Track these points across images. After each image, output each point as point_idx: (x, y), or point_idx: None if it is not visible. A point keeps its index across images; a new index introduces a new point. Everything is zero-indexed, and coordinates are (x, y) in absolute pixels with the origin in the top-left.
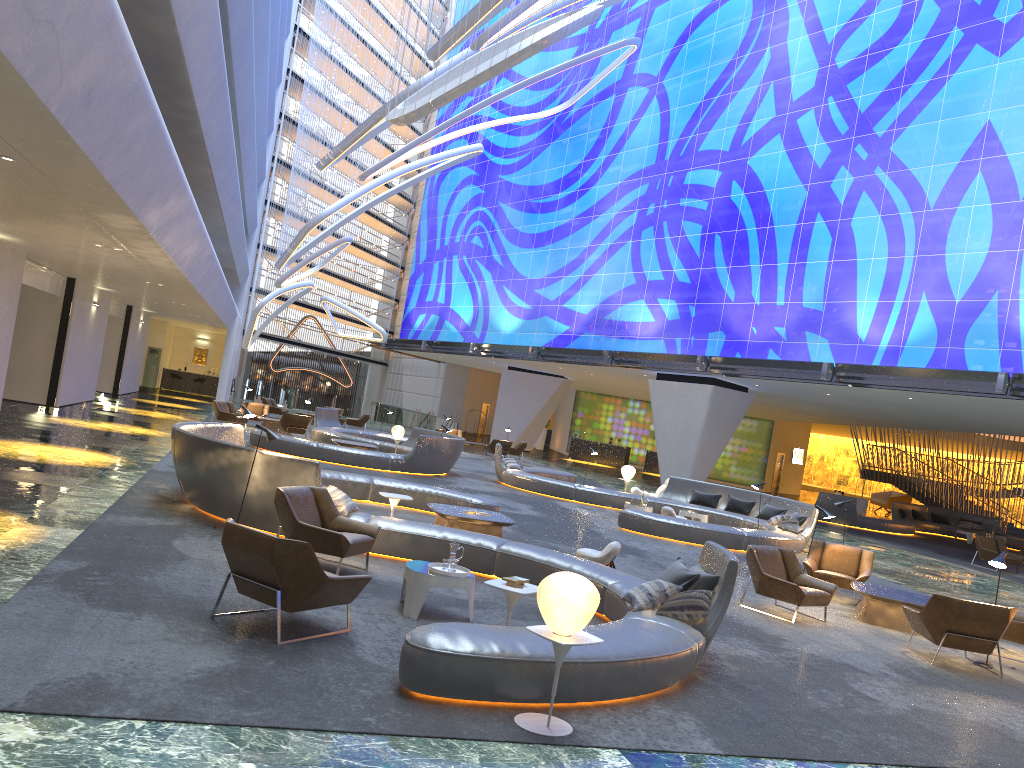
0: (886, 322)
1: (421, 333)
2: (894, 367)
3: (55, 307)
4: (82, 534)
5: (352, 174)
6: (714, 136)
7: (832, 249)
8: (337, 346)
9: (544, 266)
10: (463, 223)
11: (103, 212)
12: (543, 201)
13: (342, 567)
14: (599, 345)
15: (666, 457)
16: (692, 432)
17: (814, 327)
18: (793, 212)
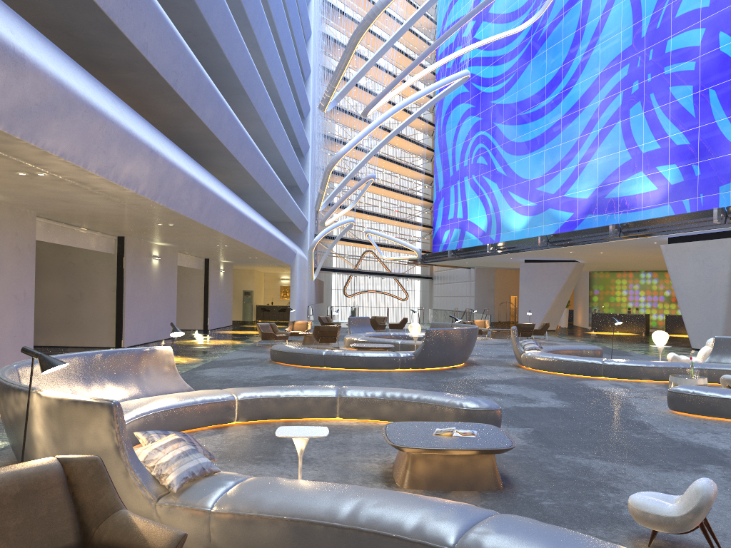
0: None
1: (448, 246)
2: None
3: (111, 263)
4: None
5: (382, 137)
6: None
7: None
8: (389, 269)
9: (541, 166)
10: (468, 149)
11: None
12: (532, 111)
13: None
14: (604, 223)
15: (692, 317)
16: (717, 288)
17: None
18: None
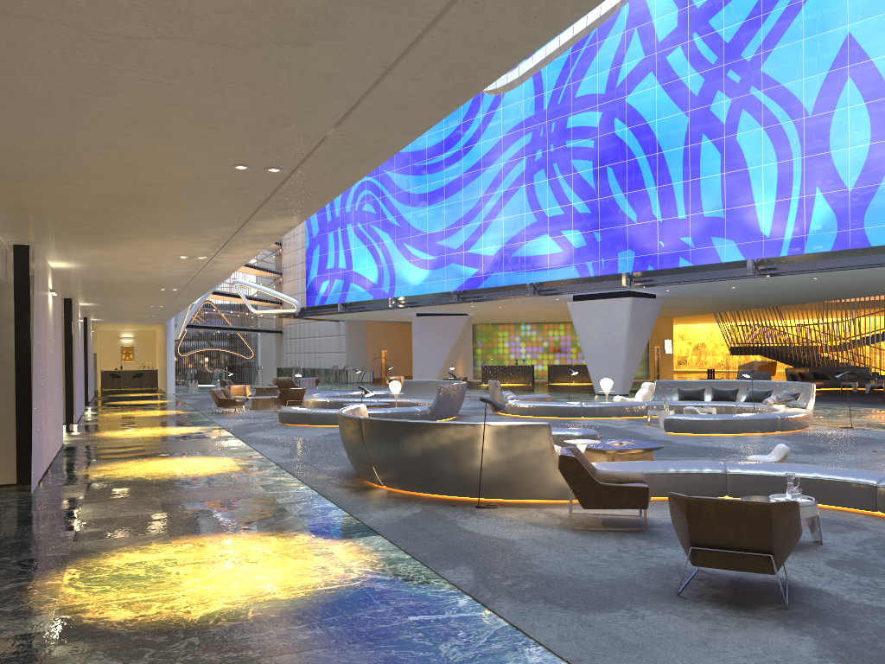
0: (786, 217)
1: (328, 298)
2: (813, 253)
3: None
4: (390, 539)
5: None
6: (588, 82)
7: (722, 163)
8: (240, 323)
9: (442, 220)
10: (351, 194)
11: (273, 217)
12: (429, 163)
13: (620, 518)
14: (511, 280)
15: (596, 366)
16: (618, 341)
17: (719, 232)
18: (678, 137)
